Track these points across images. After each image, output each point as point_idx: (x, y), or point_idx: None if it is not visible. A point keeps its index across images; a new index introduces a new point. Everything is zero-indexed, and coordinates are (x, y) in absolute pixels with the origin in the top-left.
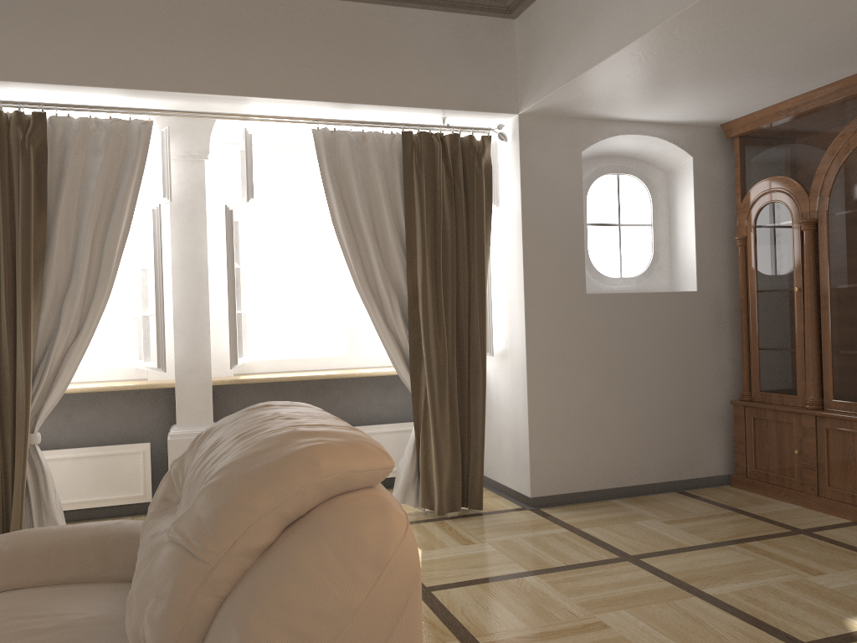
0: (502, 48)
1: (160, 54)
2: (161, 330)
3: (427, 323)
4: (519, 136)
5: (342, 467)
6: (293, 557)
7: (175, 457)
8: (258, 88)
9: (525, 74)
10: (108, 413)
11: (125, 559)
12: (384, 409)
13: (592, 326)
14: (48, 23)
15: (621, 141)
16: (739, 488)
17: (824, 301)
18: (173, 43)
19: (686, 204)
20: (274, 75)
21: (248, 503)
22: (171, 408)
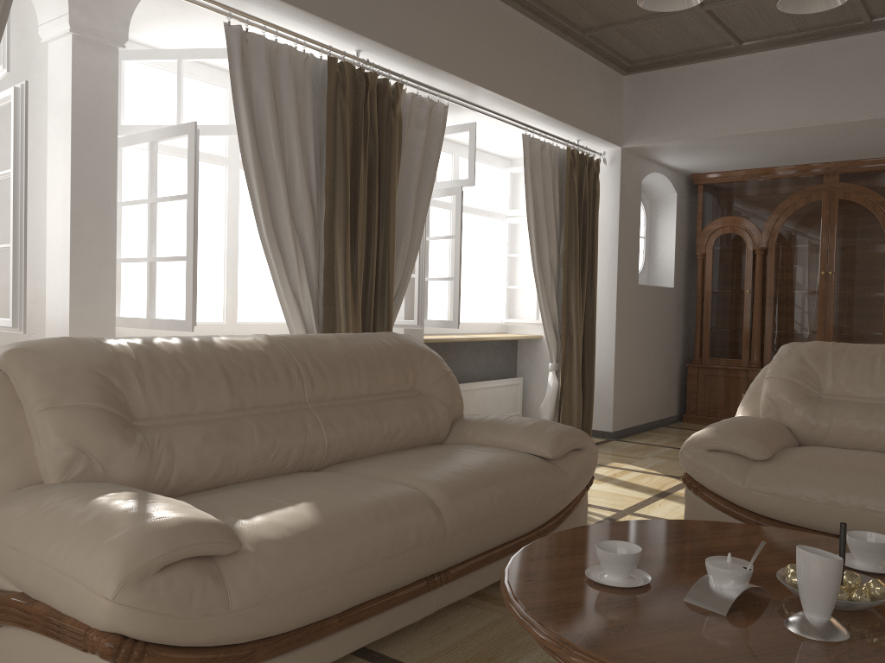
0: (618, 96)
1: (479, 54)
2: (421, 291)
3: (578, 299)
4: (621, 164)
5: None
6: None
7: None
8: (522, 96)
9: (634, 120)
10: None
11: (789, 434)
12: (475, 369)
13: (639, 308)
14: (426, 6)
15: (648, 176)
16: (690, 423)
17: (769, 300)
18: (486, 46)
19: (668, 226)
20: (528, 88)
21: None
22: None
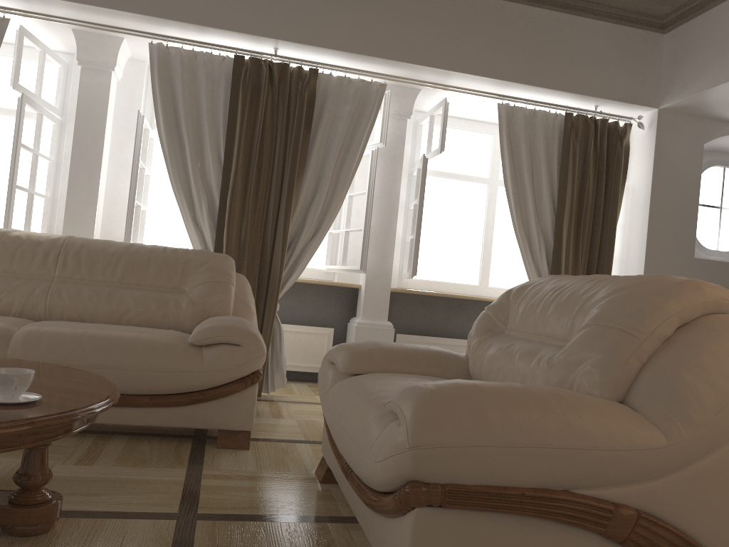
0: (652, 55)
1: (404, 35)
2: (366, 241)
3: (568, 263)
4: (656, 126)
5: (717, 295)
6: (699, 342)
7: (359, 340)
8: (469, 67)
9: (670, 78)
10: (305, 301)
11: (454, 368)
12: None
13: None
14: (333, 4)
15: None
16: None
17: None
18: (414, 27)
19: None
20: (481, 59)
21: (663, 306)
22: (349, 305)
